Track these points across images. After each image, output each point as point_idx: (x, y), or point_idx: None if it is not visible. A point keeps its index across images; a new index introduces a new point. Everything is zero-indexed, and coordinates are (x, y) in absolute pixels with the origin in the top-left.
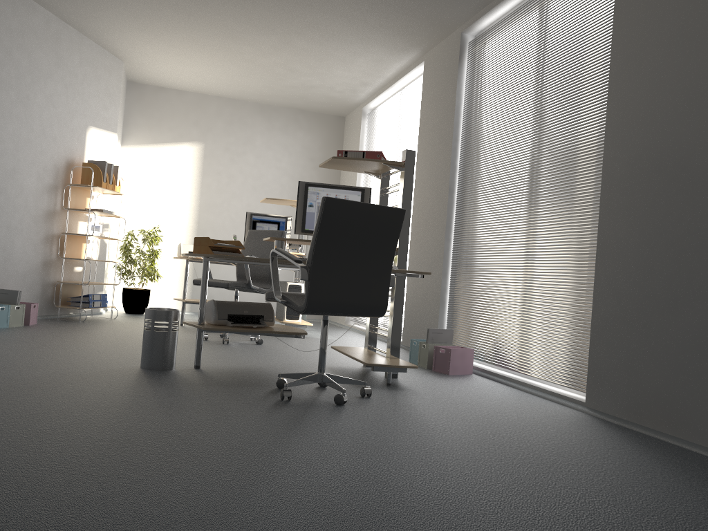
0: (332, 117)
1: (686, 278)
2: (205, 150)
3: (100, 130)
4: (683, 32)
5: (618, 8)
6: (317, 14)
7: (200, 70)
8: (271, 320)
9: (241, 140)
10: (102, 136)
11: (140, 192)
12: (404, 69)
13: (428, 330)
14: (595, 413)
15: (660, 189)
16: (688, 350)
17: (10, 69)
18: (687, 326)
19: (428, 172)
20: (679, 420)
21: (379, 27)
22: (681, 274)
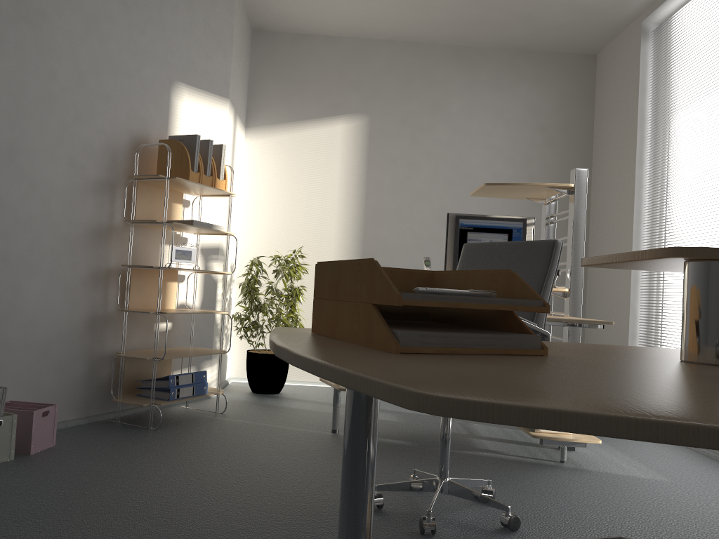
0: (574, 57)
1: None
2: (370, 126)
3: (198, 91)
4: None
5: None
6: None
7: None
8: None
9: (427, 105)
10: (202, 102)
11: (275, 198)
12: None
13: None
14: None
15: None
16: None
17: None
18: None
19: None
20: None
21: None
22: None
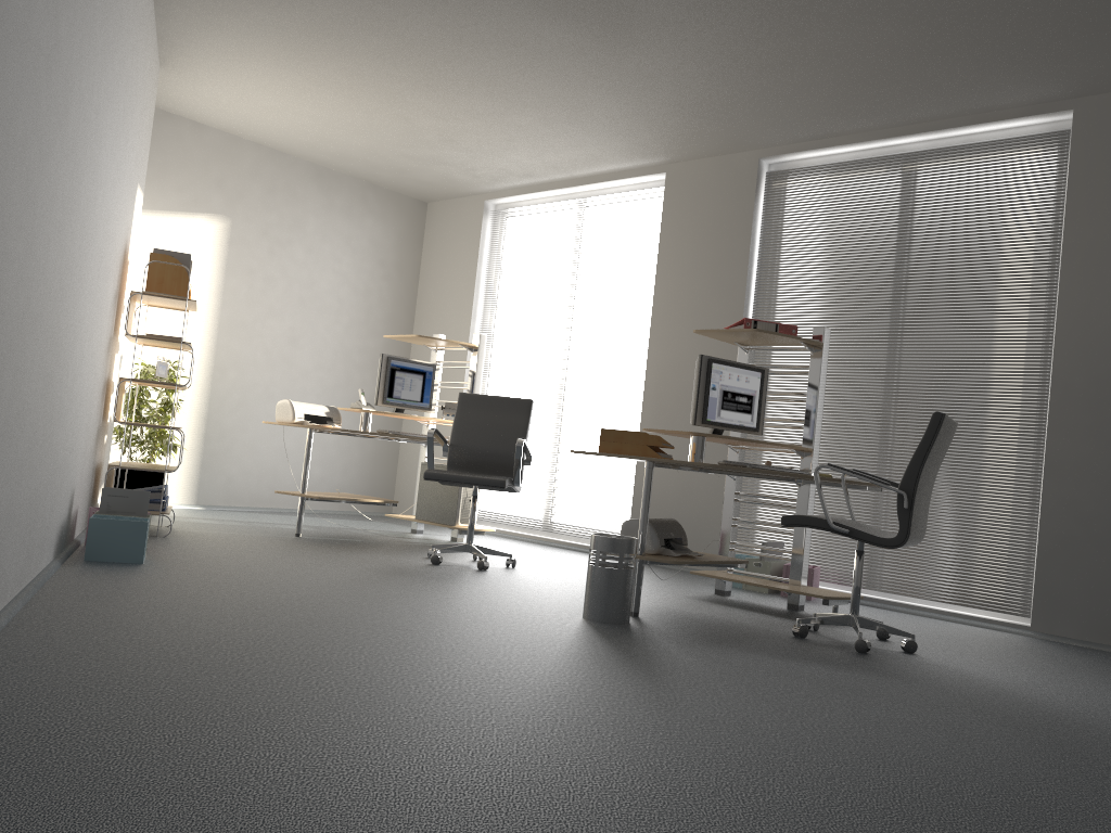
0: (411, 201)
1: None
2: (231, 231)
3: (140, 190)
4: None
5: (1072, 213)
6: (604, 97)
7: (291, 108)
8: (686, 543)
9: (287, 220)
10: (139, 200)
11: None
12: (613, 172)
13: (763, 544)
14: (1052, 637)
15: None
16: None
17: (129, 86)
18: None
19: (685, 327)
20: None
21: (661, 127)
22: None
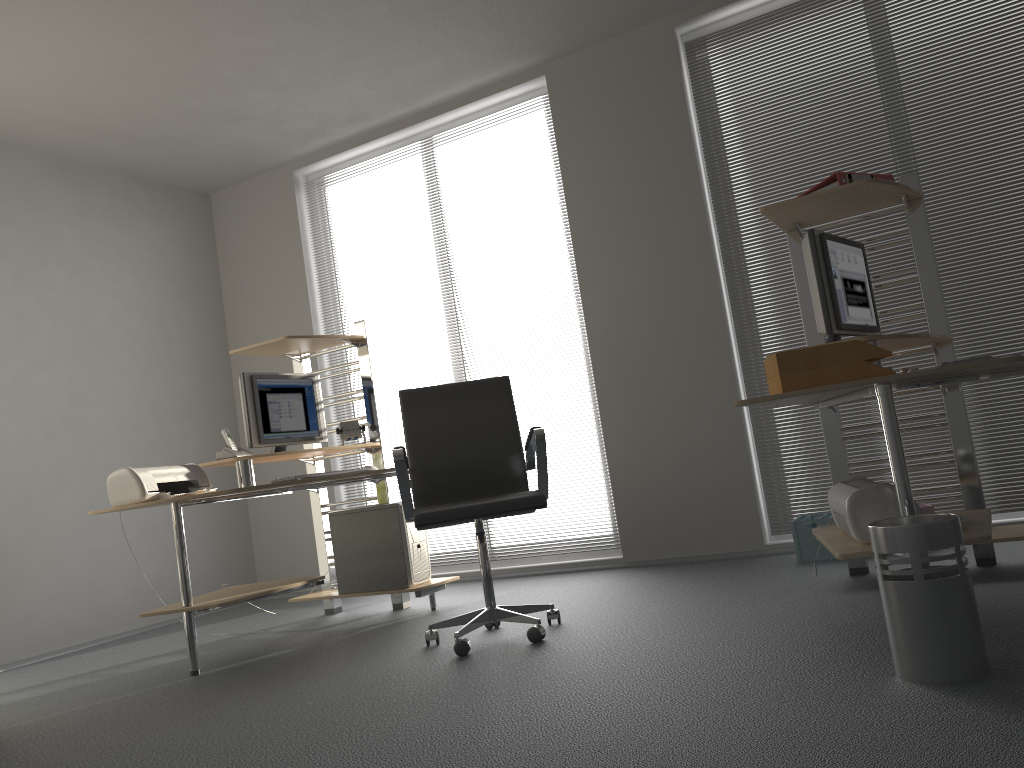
0: (190, 194)
1: None
2: None
3: None
4: None
5: None
6: None
7: (16, 46)
8: None
9: (31, 233)
10: None
11: None
12: (470, 92)
13: None
14: None
15: None
16: None
17: None
18: None
19: (627, 255)
20: None
21: None
22: None
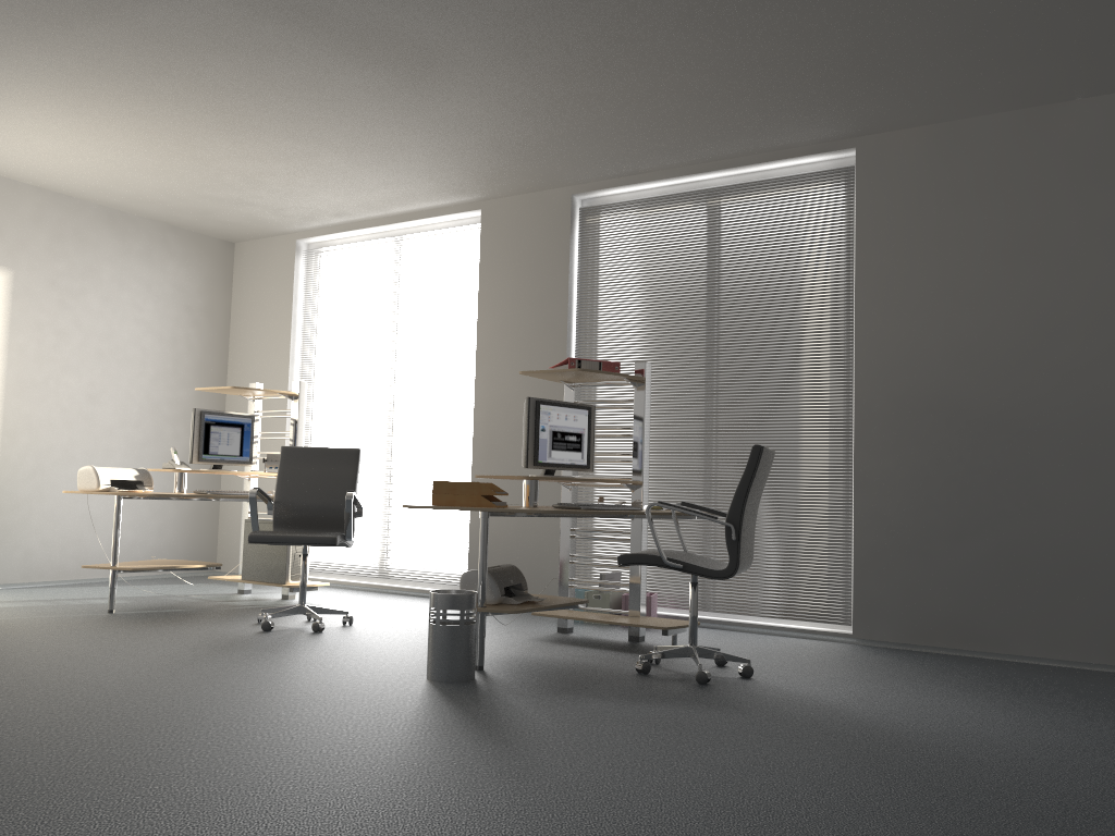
0: (217, 242)
1: (973, 510)
2: (14, 283)
3: None
4: (949, 290)
5: (861, 244)
6: (414, 139)
7: (75, 151)
8: (526, 588)
9: (78, 268)
10: None
11: None
12: (428, 209)
13: (601, 576)
14: (872, 642)
15: (934, 428)
16: (981, 573)
17: None
18: (978, 552)
19: (510, 364)
20: (977, 635)
21: (473, 167)
22: (967, 506)
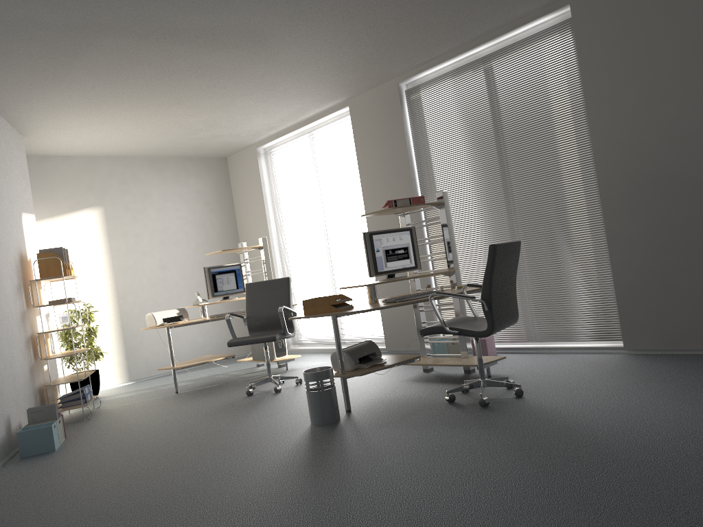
0: (215, 160)
1: (694, 249)
2: (105, 213)
3: (27, 214)
4: (651, 92)
5: (585, 73)
6: (281, 79)
7: (110, 134)
8: (380, 354)
9: (139, 196)
10: (29, 220)
11: None
12: (320, 113)
13: None
14: (637, 351)
15: (657, 194)
16: None
17: None
18: (702, 279)
19: (383, 201)
20: None
21: (328, 83)
22: (689, 247)
